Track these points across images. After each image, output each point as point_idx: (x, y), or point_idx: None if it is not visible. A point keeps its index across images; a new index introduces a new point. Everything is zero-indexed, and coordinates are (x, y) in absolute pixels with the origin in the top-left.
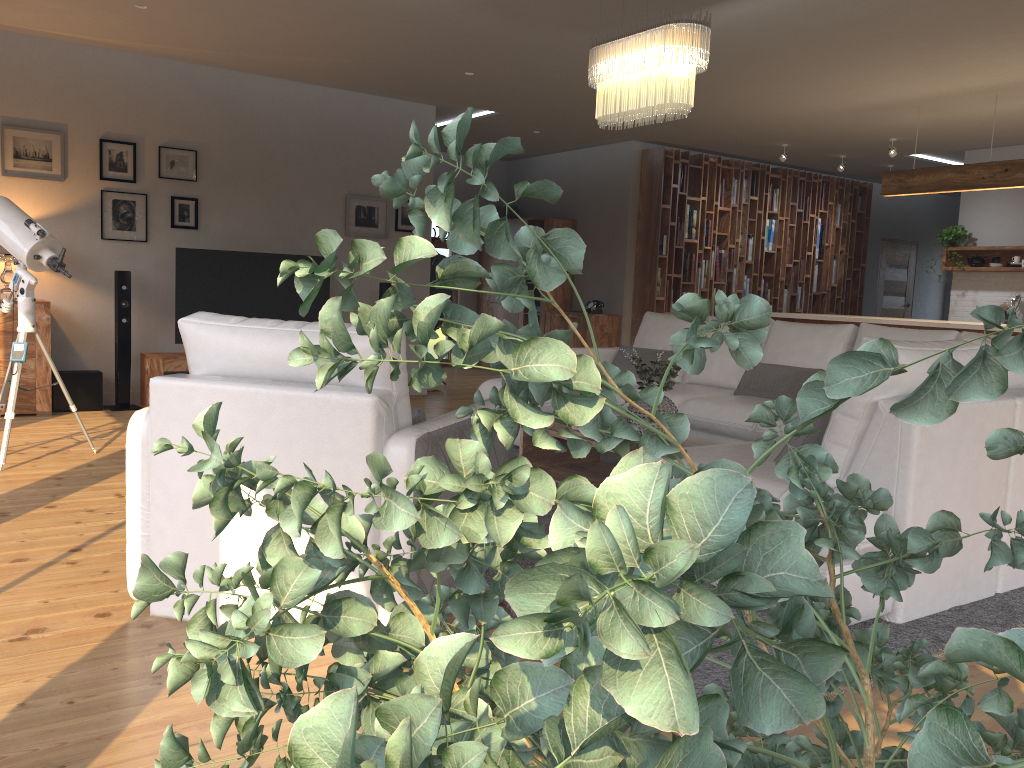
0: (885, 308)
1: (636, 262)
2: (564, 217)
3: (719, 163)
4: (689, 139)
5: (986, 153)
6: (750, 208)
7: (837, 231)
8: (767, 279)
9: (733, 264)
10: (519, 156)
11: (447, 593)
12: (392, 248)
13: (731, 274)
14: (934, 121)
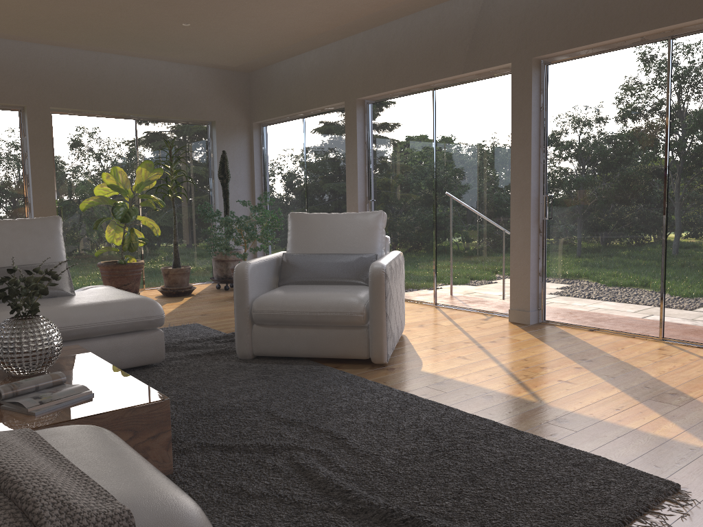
0: None
1: None
2: None
3: None
4: None
5: None
6: None
7: None
8: None
9: None
10: None
11: (266, 230)
12: None
13: None
14: None
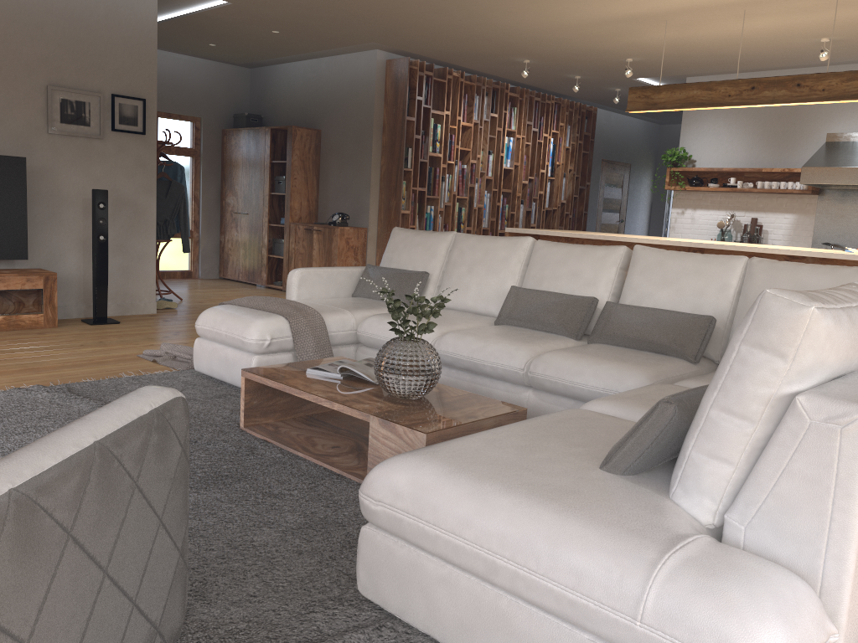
0: (604, 223)
1: (381, 175)
2: (308, 127)
3: (462, 78)
4: (434, 49)
5: (706, 80)
6: (490, 125)
7: (567, 151)
8: (505, 195)
9: (475, 179)
10: (262, 63)
11: None
12: (109, 150)
13: (473, 189)
14: (674, 40)
